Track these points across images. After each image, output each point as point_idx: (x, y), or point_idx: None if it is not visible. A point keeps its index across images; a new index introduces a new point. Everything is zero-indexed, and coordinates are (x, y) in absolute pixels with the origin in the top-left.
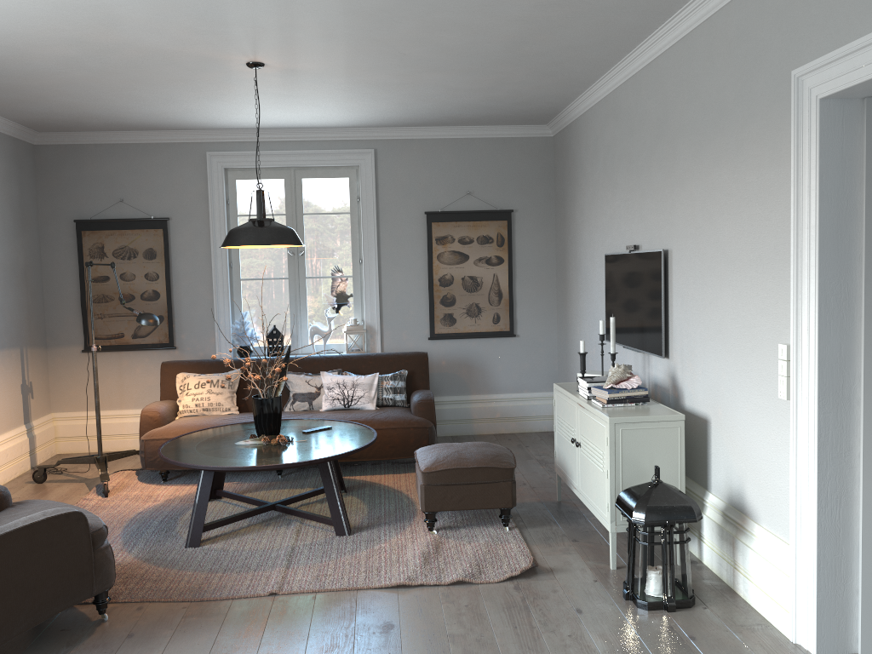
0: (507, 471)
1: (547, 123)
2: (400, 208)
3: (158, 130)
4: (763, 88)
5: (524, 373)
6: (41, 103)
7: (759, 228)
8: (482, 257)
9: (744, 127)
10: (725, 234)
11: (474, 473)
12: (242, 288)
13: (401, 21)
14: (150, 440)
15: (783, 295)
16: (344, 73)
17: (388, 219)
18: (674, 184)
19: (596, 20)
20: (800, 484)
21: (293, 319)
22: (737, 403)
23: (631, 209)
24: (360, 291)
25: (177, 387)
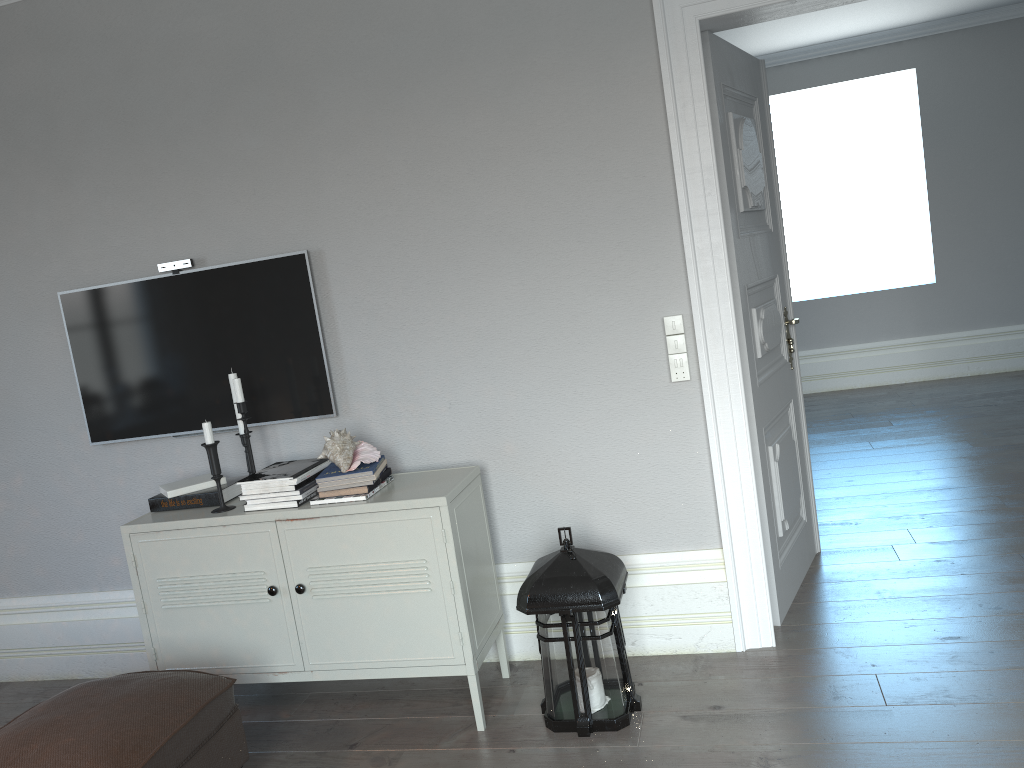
0: (230, 693)
1: None
2: None
3: None
4: (562, 6)
5: None
6: None
7: (577, 186)
8: None
9: (520, 57)
10: (487, 205)
11: (194, 728)
12: None
13: None
14: None
15: (647, 261)
16: None
17: None
18: (313, 148)
19: None
20: (726, 469)
21: None
22: (553, 422)
23: (150, 203)
24: None
25: None
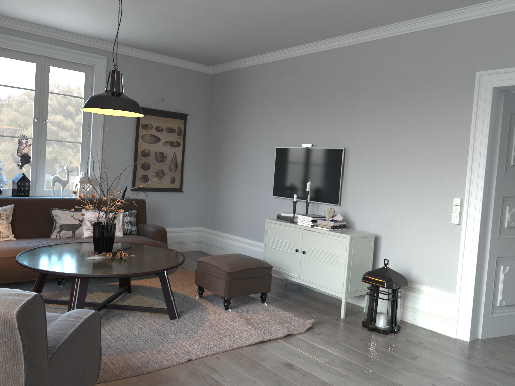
0: (270, 269)
1: (211, 66)
2: None
3: None
4: (445, 76)
5: (185, 215)
6: None
7: (435, 142)
8: (168, 141)
9: (426, 93)
10: (403, 143)
11: (255, 271)
12: None
13: None
14: None
15: (454, 175)
16: (165, 3)
17: None
18: (354, 114)
19: (342, 19)
20: (464, 263)
21: (33, 170)
22: (407, 227)
23: (306, 124)
24: (86, 154)
25: None
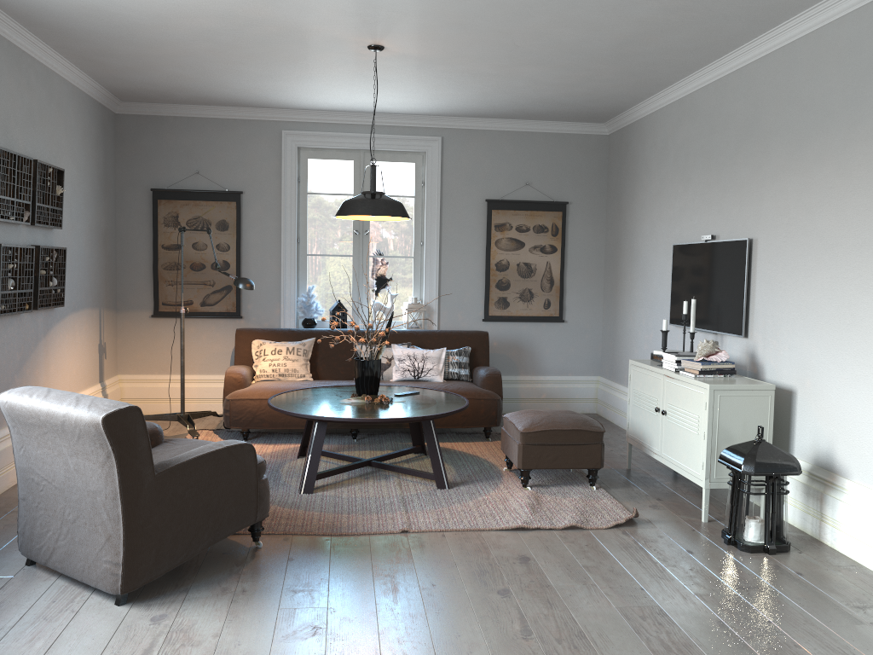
0: (598, 434)
1: (604, 122)
2: (462, 194)
3: (238, 107)
4: None
5: (570, 357)
6: (147, 72)
7: (865, 217)
8: (537, 245)
9: (853, 128)
10: (823, 223)
11: (568, 435)
12: (307, 263)
13: (535, 15)
14: (236, 400)
15: None
16: (451, 61)
17: (451, 204)
18: (763, 179)
19: (707, 26)
20: None
21: (355, 295)
22: (829, 373)
23: (707, 202)
24: (420, 272)
25: (253, 353)
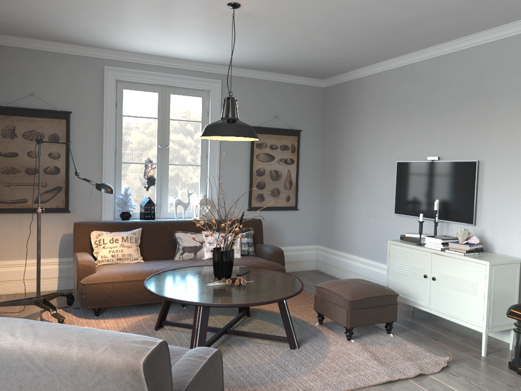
0: (395, 297)
1: (324, 79)
2: None
3: (69, 44)
4: None
5: (301, 233)
6: (10, 4)
7: None
8: (282, 158)
9: None
10: None
11: (379, 299)
12: (122, 169)
13: None
14: (92, 284)
15: None
16: (276, 23)
17: None
18: (489, 122)
19: (472, 17)
20: None
21: (158, 193)
22: None
23: (430, 135)
24: (204, 176)
25: (92, 242)
